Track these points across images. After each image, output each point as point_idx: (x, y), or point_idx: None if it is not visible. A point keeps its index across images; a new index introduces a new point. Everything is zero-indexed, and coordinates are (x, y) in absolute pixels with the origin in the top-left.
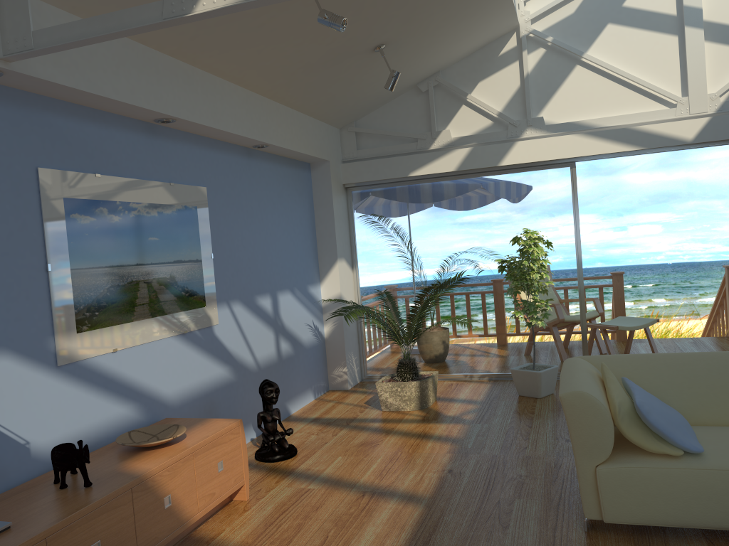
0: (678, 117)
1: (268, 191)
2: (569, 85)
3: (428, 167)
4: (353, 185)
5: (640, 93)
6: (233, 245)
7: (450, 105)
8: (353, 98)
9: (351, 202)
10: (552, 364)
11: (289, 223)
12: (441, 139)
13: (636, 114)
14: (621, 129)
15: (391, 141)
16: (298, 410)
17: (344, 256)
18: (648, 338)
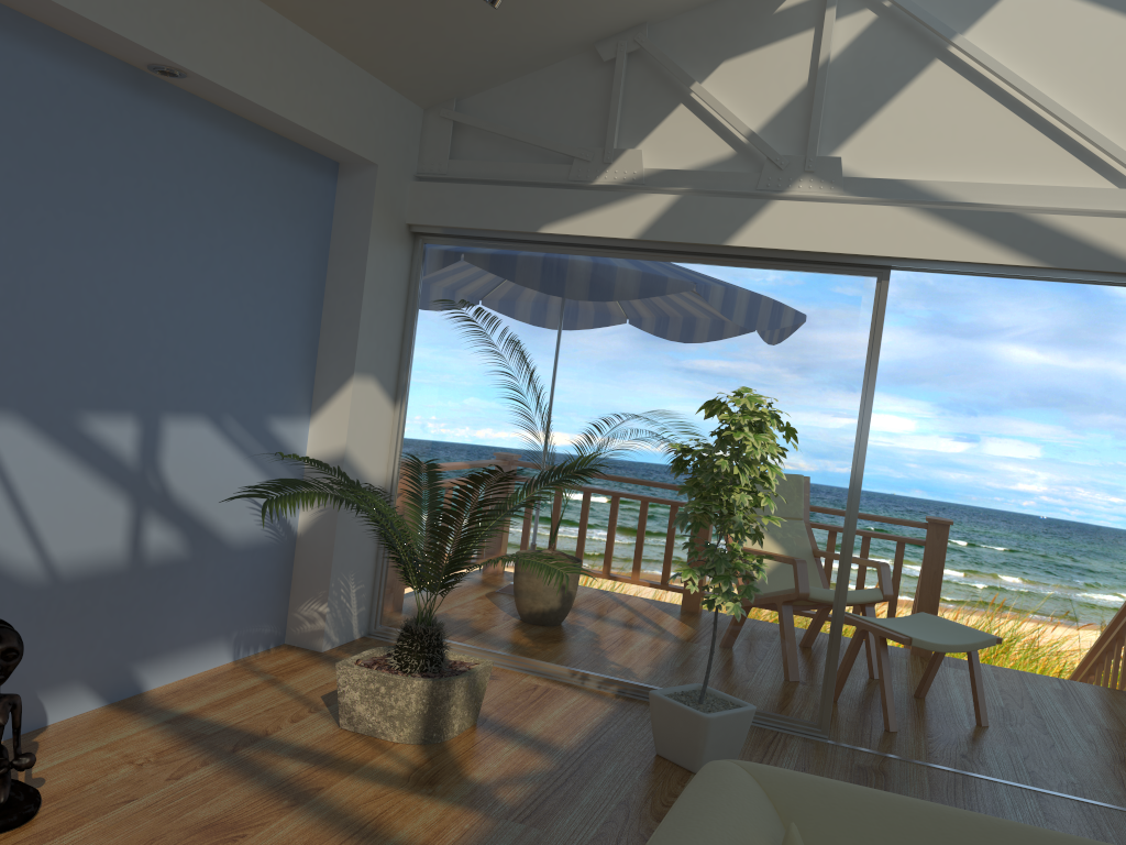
0: None
1: (189, 186)
2: (910, 101)
3: (583, 221)
4: (427, 231)
5: (1061, 144)
6: (25, 279)
7: (656, 100)
8: (441, 34)
9: (419, 266)
10: (754, 690)
11: (242, 272)
12: (620, 168)
13: (1044, 187)
14: (1005, 215)
15: (521, 153)
16: (172, 683)
17: (377, 372)
18: (972, 673)
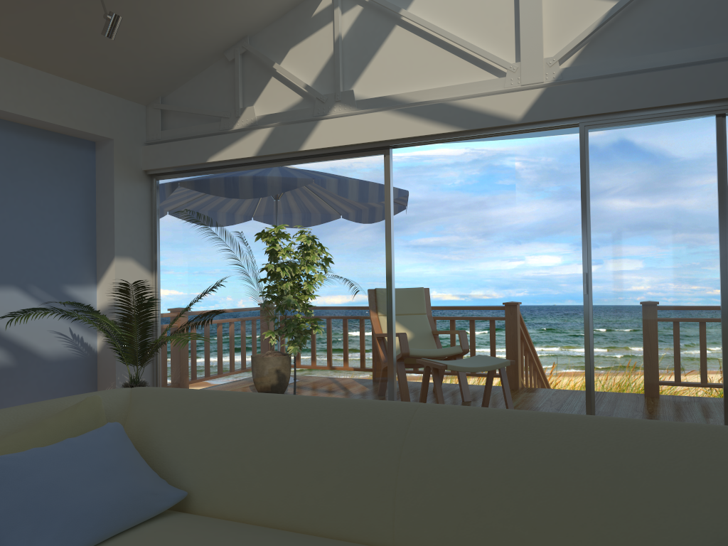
0: (506, 89)
1: None
2: (386, 51)
3: (228, 151)
4: (155, 172)
5: (467, 59)
6: None
7: (259, 77)
8: (125, 61)
9: (155, 193)
10: None
11: (30, 206)
12: (244, 118)
13: (458, 85)
14: (438, 105)
15: (198, 120)
16: None
17: (134, 255)
18: (503, 385)
